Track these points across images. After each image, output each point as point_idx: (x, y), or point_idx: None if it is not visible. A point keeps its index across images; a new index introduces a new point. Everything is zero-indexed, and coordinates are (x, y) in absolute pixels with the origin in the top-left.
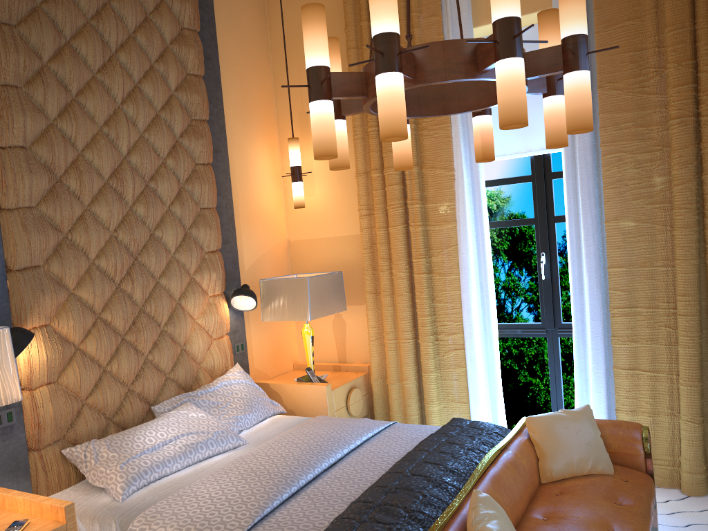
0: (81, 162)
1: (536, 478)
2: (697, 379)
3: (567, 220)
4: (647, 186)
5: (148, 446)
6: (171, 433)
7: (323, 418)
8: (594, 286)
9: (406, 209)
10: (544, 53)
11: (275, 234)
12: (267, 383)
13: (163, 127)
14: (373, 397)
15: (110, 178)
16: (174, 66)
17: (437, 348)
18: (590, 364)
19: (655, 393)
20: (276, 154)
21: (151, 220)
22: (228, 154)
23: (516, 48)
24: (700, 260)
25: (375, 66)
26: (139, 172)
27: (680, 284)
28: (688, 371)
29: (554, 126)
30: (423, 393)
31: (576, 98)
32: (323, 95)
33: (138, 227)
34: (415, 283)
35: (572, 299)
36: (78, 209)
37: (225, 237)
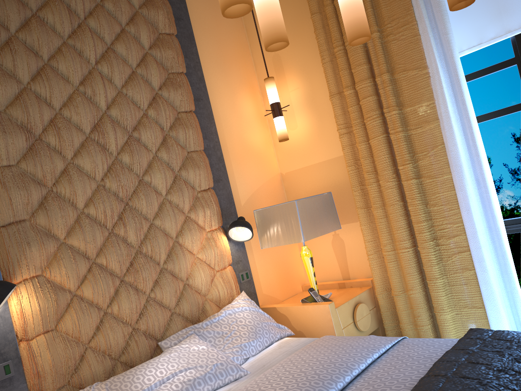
0: (58, 119)
1: None
2: None
3: None
4: None
5: (146, 387)
6: (170, 369)
7: (327, 339)
8: None
9: (384, 119)
10: None
11: (267, 169)
12: (274, 307)
13: (140, 81)
14: (380, 310)
15: (92, 131)
16: (144, 26)
17: (439, 253)
18: None
19: None
20: (259, 98)
21: (137, 166)
22: (211, 102)
23: None
24: None
25: None
26: (121, 124)
27: None
28: None
29: None
30: (431, 301)
31: None
32: None
33: (124, 174)
34: (404, 190)
35: None
36: (60, 162)
37: (216, 176)
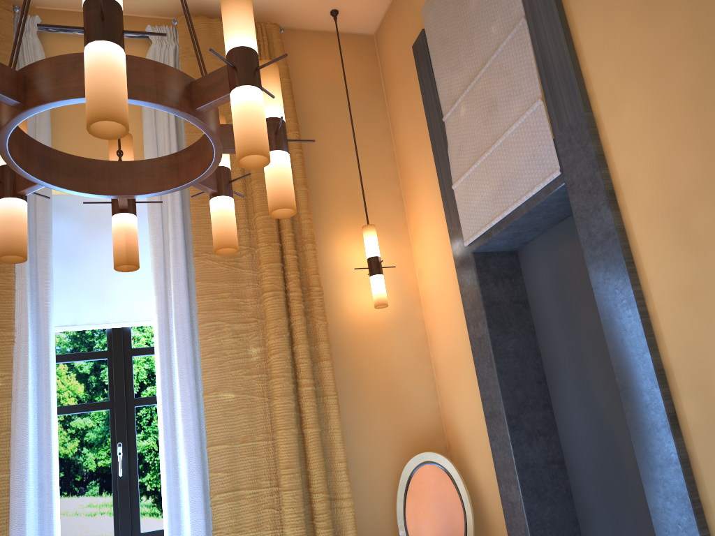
0: None
1: None
2: None
3: (161, 394)
4: (245, 356)
5: None
6: None
7: None
8: (194, 469)
9: None
10: None
11: None
12: None
13: None
14: None
15: None
16: None
17: None
18: None
19: None
20: None
21: None
22: None
23: (258, 80)
24: (298, 430)
25: (87, 32)
26: None
27: (284, 456)
28: None
29: (227, 227)
30: None
31: (283, 176)
32: None
33: None
34: None
35: (165, 490)
36: None
37: None
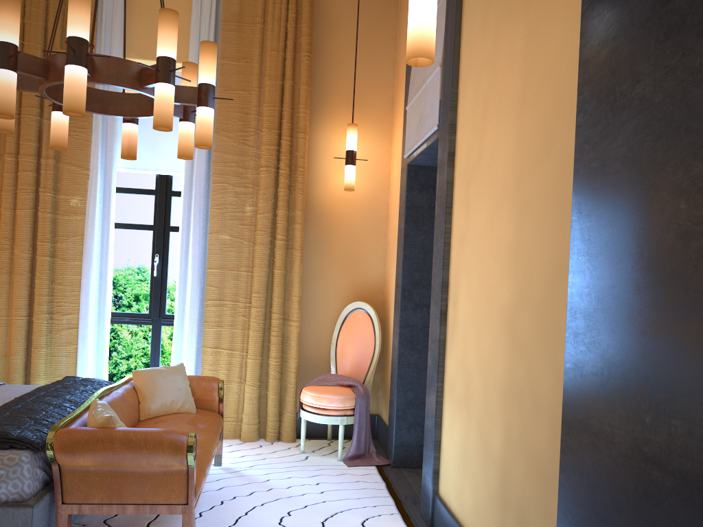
0: None
1: (137, 415)
2: (259, 354)
3: (181, 228)
4: (241, 211)
5: None
6: None
7: None
8: (195, 281)
9: (37, 196)
10: (186, 89)
11: None
12: None
13: None
14: None
15: None
16: None
17: (51, 326)
18: (186, 343)
19: (231, 366)
20: None
21: None
22: None
23: (171, 78)
24: (270, 269)
25: (66, 58)
26: None
27: (255, 284)
28: (254, 348)
29: (185, 143)
30: (30, 369)
31: (204, 124)
32: (11, 67)
33: None
34: (37, 264)
35: (177, 291)
36: None
37: None
